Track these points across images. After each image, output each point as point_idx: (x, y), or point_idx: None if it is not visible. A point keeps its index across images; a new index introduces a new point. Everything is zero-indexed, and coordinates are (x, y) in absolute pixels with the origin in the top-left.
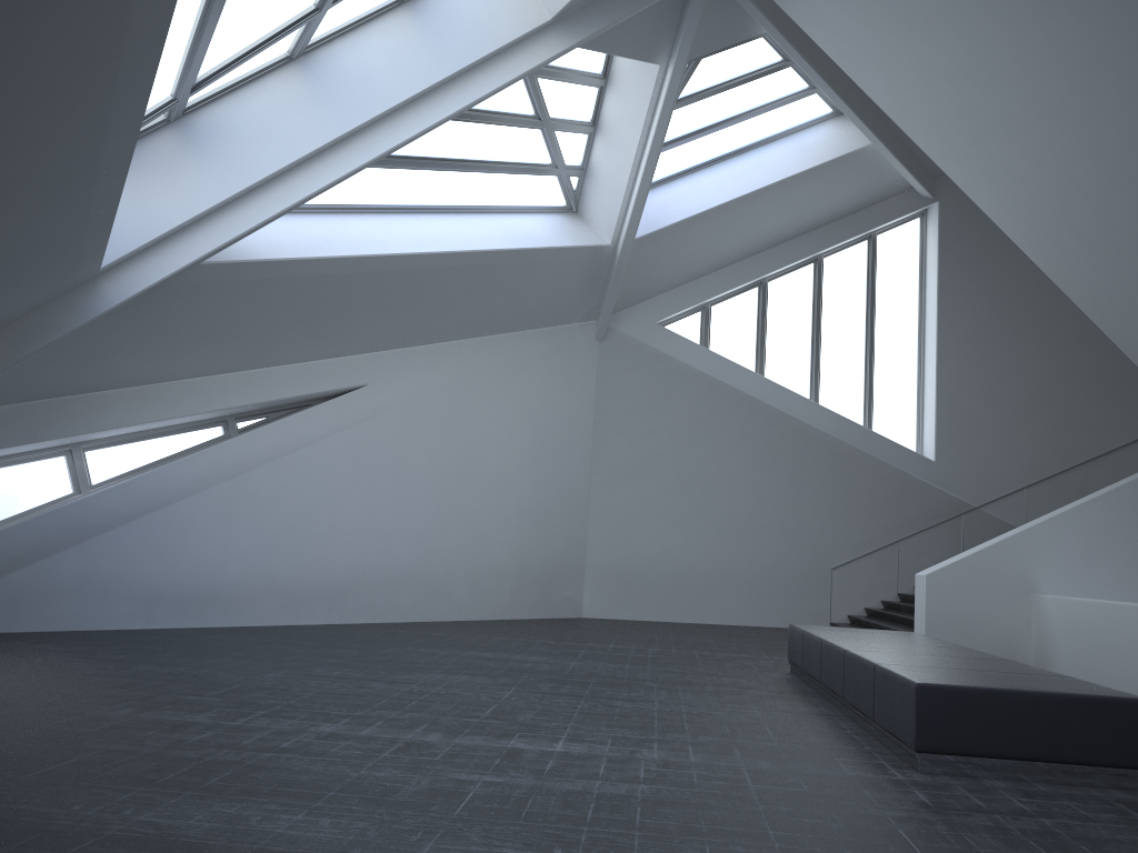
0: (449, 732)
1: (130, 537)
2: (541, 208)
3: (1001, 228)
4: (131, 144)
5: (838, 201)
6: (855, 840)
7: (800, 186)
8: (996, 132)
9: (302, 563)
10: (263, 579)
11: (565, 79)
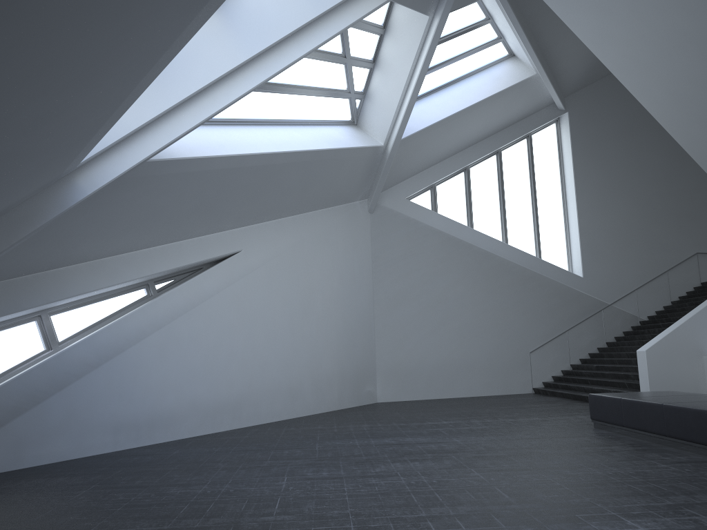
0: (528, 523)
1: (97, 380)
2: (337, 121)
3: (657, 118)
4: (196, 30)
5: (512, 113)
6: None
7: (494, 103)
8: (687, 48)
9: (213, 386)
10: (190, 401)
11: (363, 28)
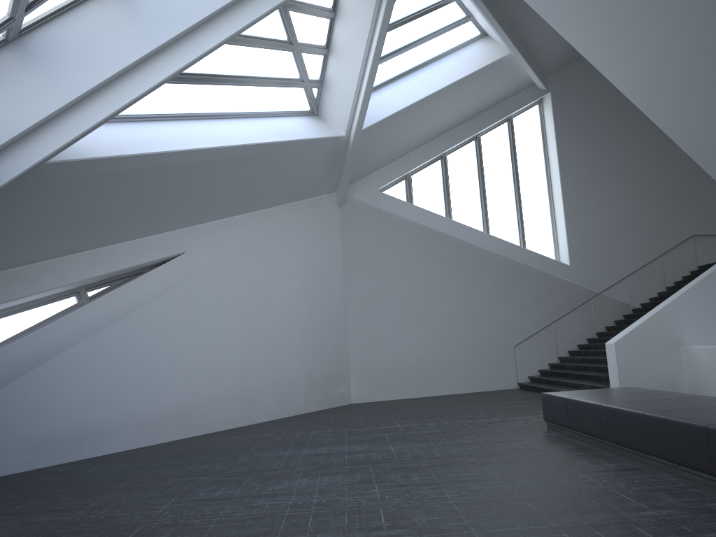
0: None
1: (11, 395)
2: (294, 112)
3: (626, 94)
4: None
5: (489, 96)
6: None
7: (466, 85)
8: (642, 16)
9: (153, 396)
10: (124, 413)
11: (307, 12)
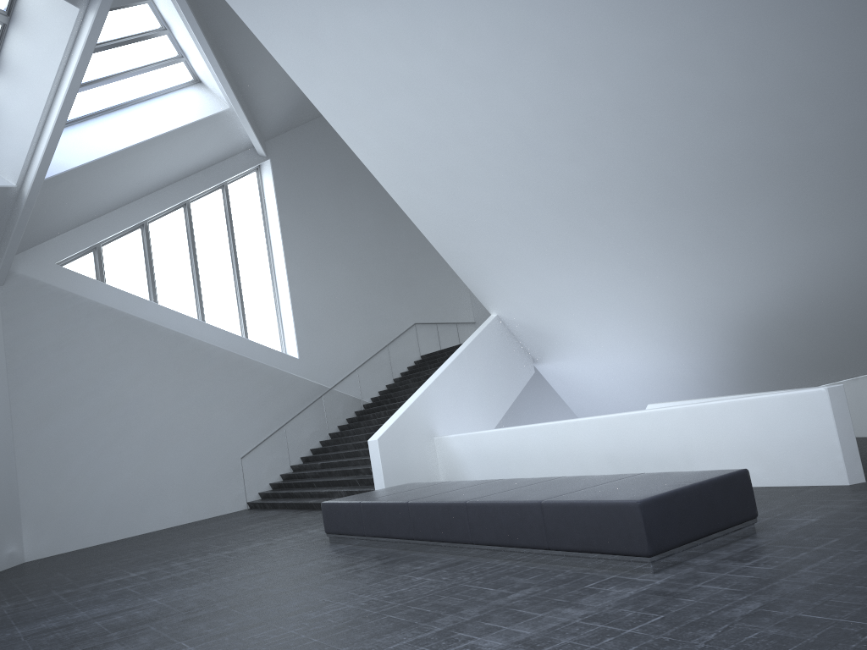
0: None
1: None
2: None
3: (372, 171)
4: None
5: (202, 155)
6: (819, 635)
7: (178, 139)
8: (402, 92)
9: None
10: None
11: None
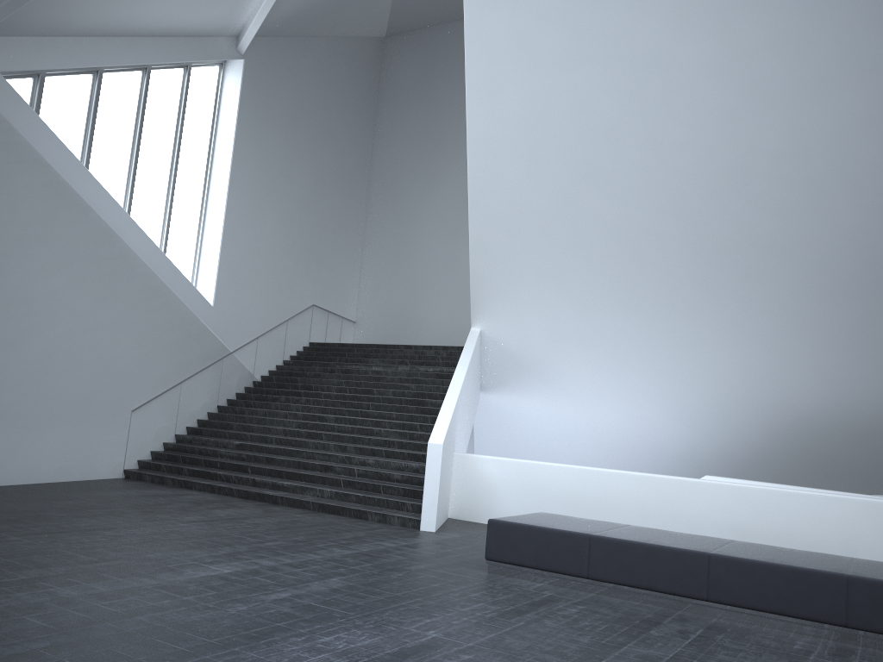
0: None
1: None
2: None
3: (470, 132)
4: None
5: (199, 19)
6: None
7: None
8: (621, 66)
9: None
10: None
11: None
